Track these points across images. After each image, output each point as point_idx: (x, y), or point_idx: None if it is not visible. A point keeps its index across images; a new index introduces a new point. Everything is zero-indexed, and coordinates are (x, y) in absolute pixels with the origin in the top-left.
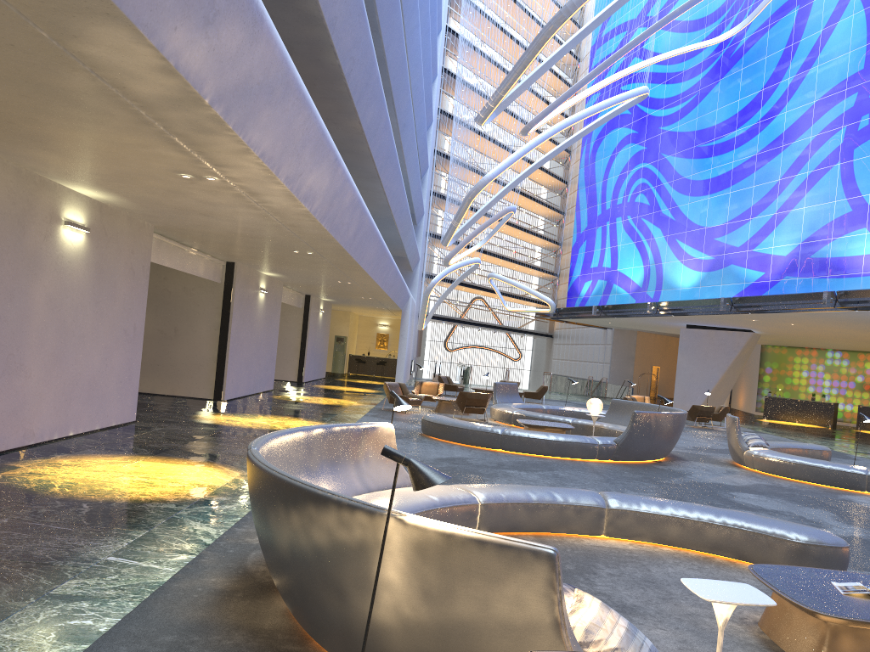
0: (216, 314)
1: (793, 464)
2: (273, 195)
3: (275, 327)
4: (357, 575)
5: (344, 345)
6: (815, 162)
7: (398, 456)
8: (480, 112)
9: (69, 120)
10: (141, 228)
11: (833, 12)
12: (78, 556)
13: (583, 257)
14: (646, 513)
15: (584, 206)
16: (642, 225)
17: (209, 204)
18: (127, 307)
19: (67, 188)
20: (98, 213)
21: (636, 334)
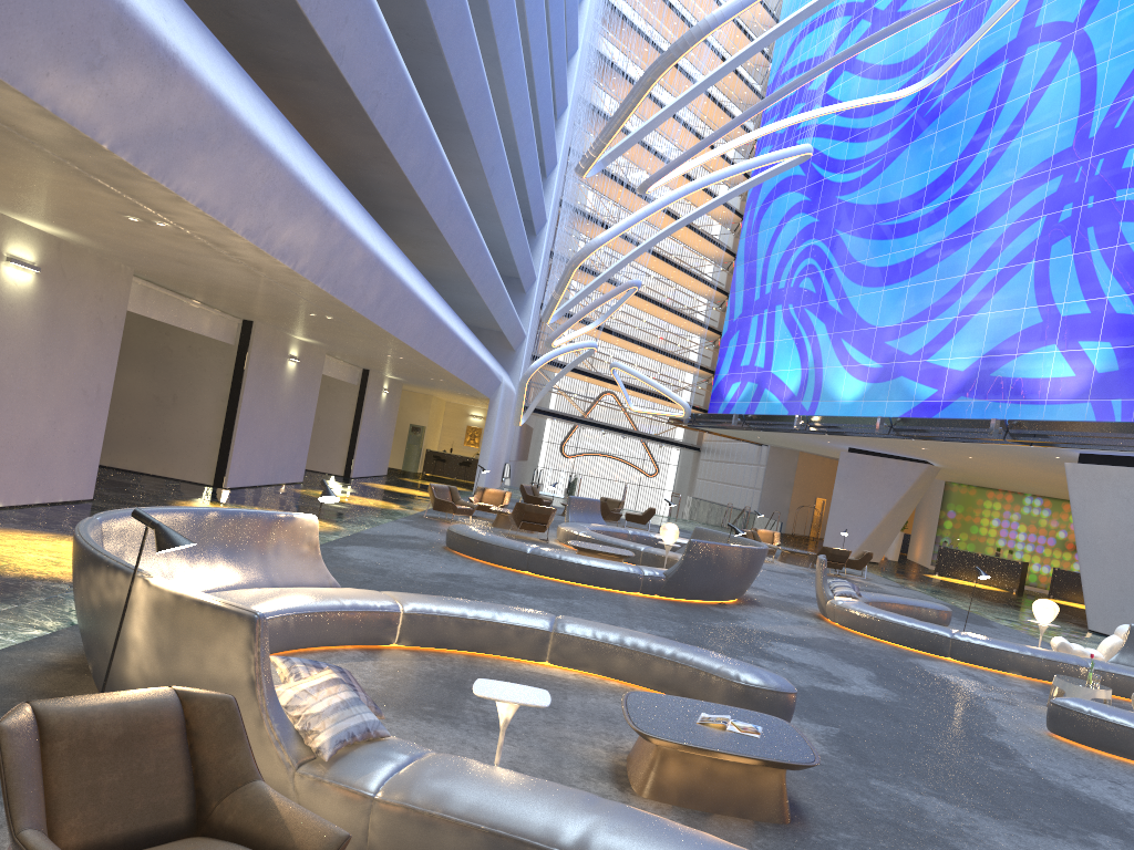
0: (225, 382)
1: (874, 619)
2: (240, 248)
3: (311, 405)
4: (115, 634)
5: (421, 436)
6: (1007, 257)
7: (146, 519)
8: (580, 162)
9: None
10: (115, 272)
11: (1045, 71)
12: None
13: (733, 352)
14: (594, 641)
15: (740, 287)
16: (805, 317)
17: (179, 251)
18: (88, 364)
19: (13, 219)
20: (54, 250)
21: (798, 456)
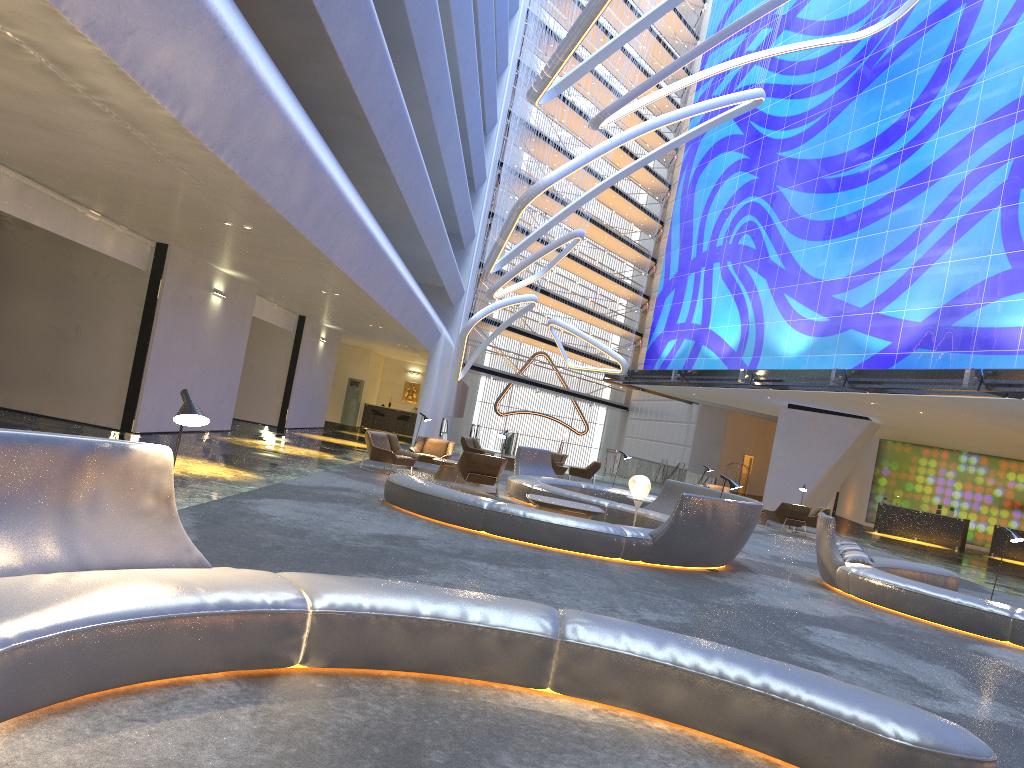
0: (135, 313)
1: (906, 592)
2: (94, 71)
3: (239, 347)
4: None
5: (359, 390)
6: (968, 204)
7: None
8: (533, 84)
9: None
10: None
11: (1008, 12)
12: None
13: (669, 310)
14: (628, 656)
15: (676, 247)
16: (744, 274)
17: (24, 95)
18: None
19: None
20: None
21: (728, 414)
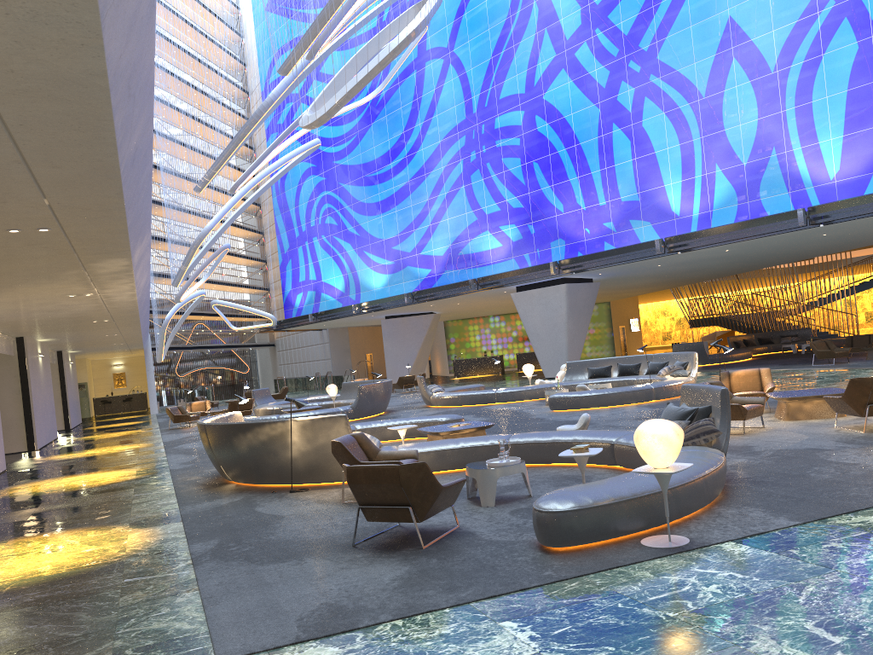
0: (15, 381)
1: (458, 397)
2: (121, 296)
3: (50, 383)
4: (281, 444)
5: (86, 390)
6: (448, 186)
7: (290, 399)
8: (198, 184)
9: (34, 284)
10: None
11: (439, 76)
12: (120, 497)
13: (291, 274)
14: (375, 427)
15: (283, 230)
16: (335, 242)
17: (64, 305)
18: None
19: None
20: None
21: (348, 330)
